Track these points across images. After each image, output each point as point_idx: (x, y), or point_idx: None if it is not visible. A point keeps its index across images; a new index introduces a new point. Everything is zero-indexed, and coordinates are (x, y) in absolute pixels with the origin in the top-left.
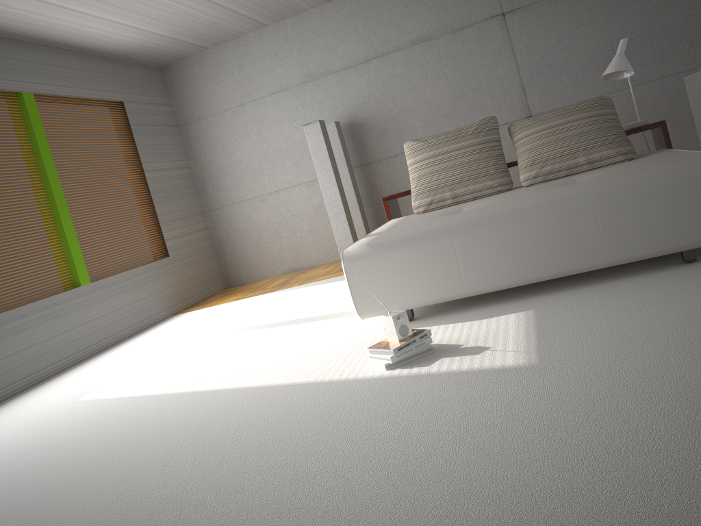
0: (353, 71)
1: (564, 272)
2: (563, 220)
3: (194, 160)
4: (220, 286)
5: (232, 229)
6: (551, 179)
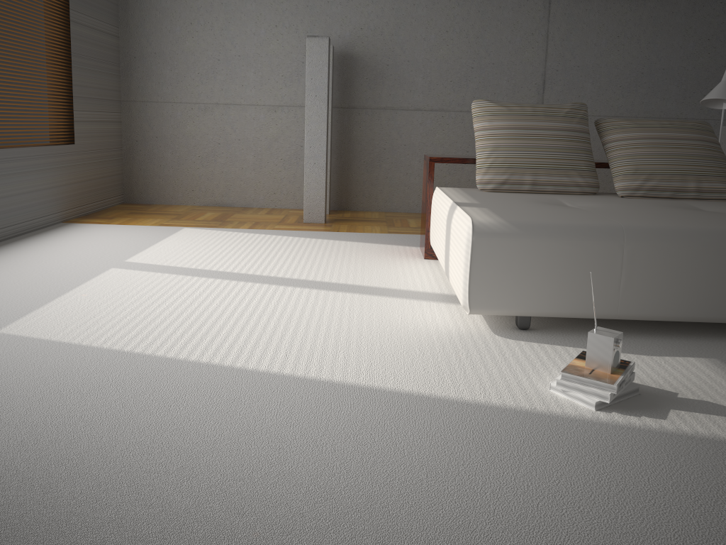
0: None
1: None
2: None
3: (126, 30)
4: (118, 199)
5: (153, 133)
6: (652, 196)
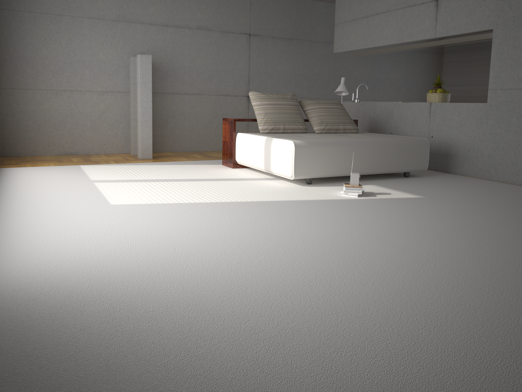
0: (156, 28)
1: (375, 172)
2: (381, 150)
3: None
4: None
5: (19, 109)
6: (328, 132)
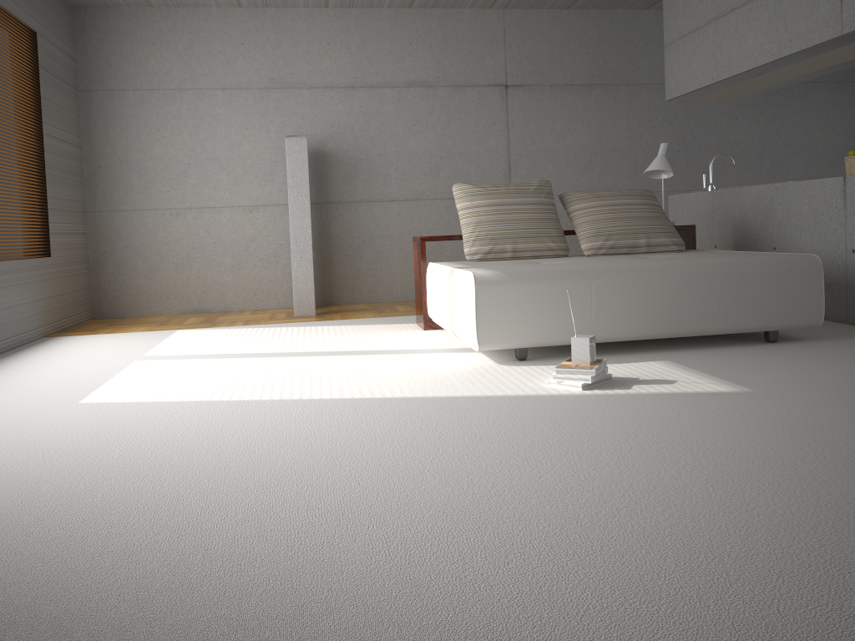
0: (334, 93)
1: (682, 332)
2: (691, 284)
3: (88, 140)
4: (87, 315)
5: (122, 243)
6: (612, 253)
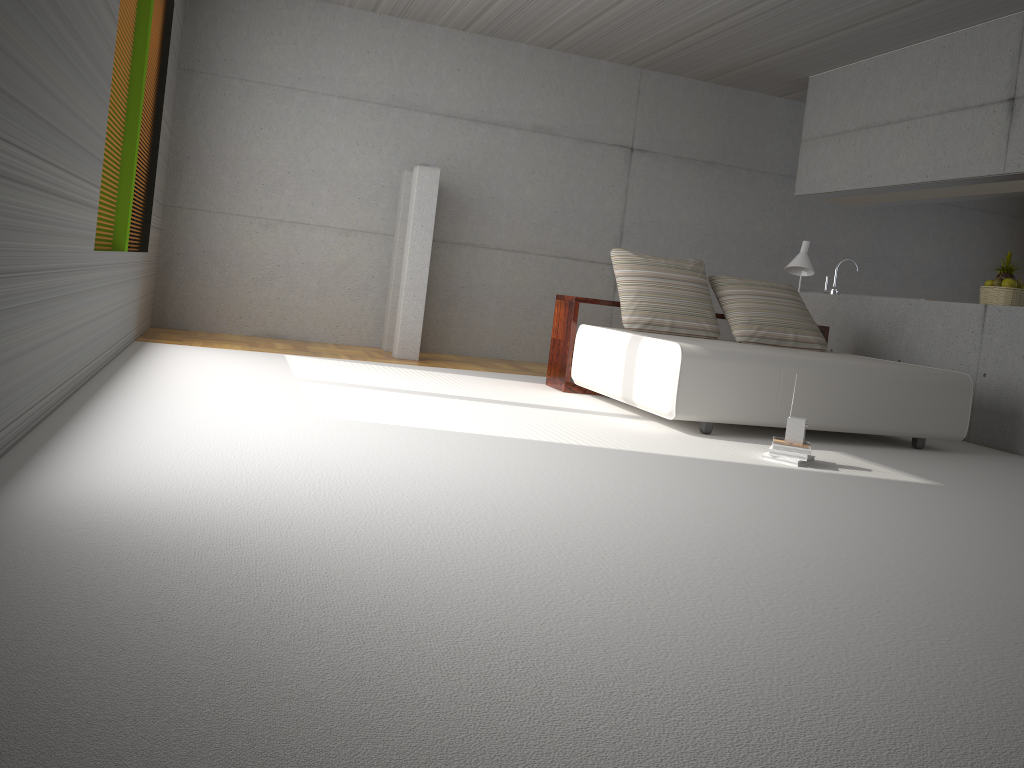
0: (456, 124)
1: (849, 428)
2: (864, 384)
3: (181, 126)
4: (150, 321)
5: (199, 247)
6: (762, 343)
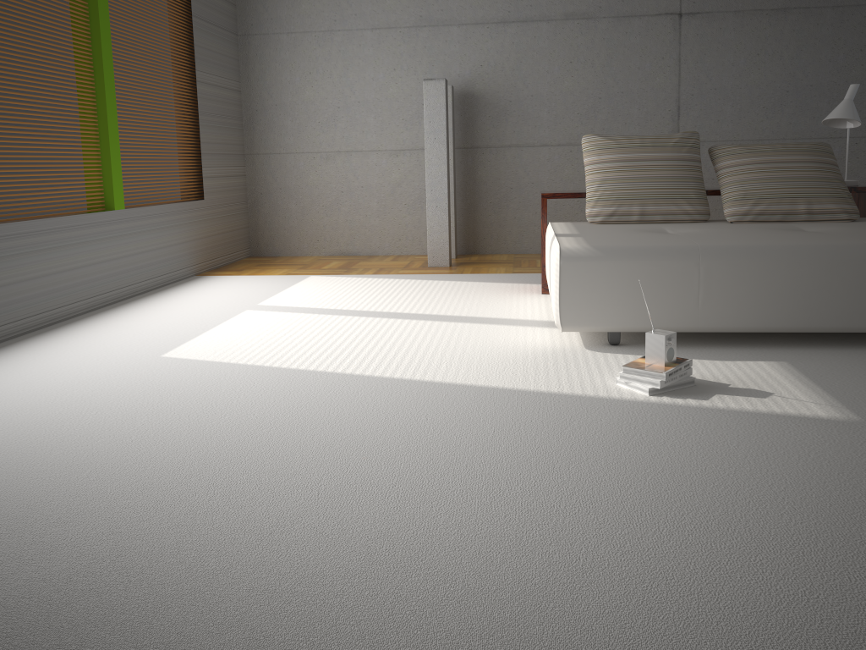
0: (484, 30)
1: (814, 327)
2: (831, 271)
3: (247, 84)
4: (245, 253)
5: (276, 185)
6: (761, 220)
